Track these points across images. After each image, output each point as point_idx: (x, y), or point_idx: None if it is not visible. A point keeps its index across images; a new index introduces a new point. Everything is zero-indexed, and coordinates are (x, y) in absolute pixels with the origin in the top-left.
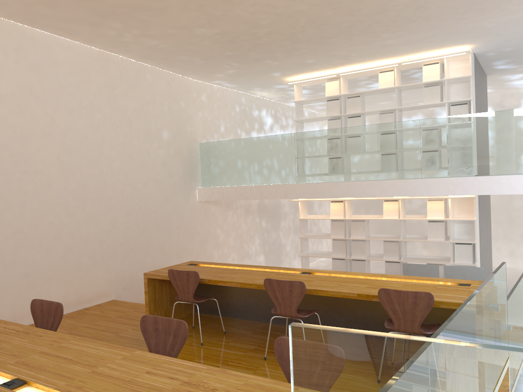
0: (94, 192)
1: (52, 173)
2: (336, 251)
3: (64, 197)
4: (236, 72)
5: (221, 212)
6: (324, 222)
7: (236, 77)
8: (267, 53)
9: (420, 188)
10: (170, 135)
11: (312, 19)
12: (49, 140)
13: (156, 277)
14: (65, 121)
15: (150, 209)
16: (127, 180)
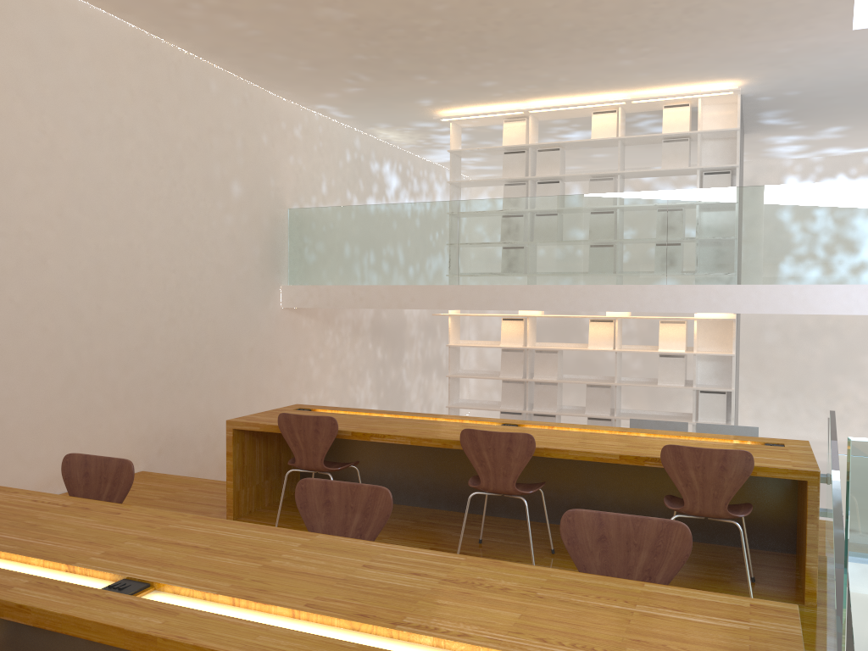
0: (117, 280)
1: (49, 240)
2: (509, 400)
3: (67, 285)
4: (361, 92)
5: (316, 330)
6: (466, 357)
7: (357, 102)
8: (425, 63)
9: (665, 300)
10: (243, 191)
11: (518, 11)
12: (46, 180)
13: (250, 428)
14: (74, 149)
15: (207, 316)
16: (172, 264)
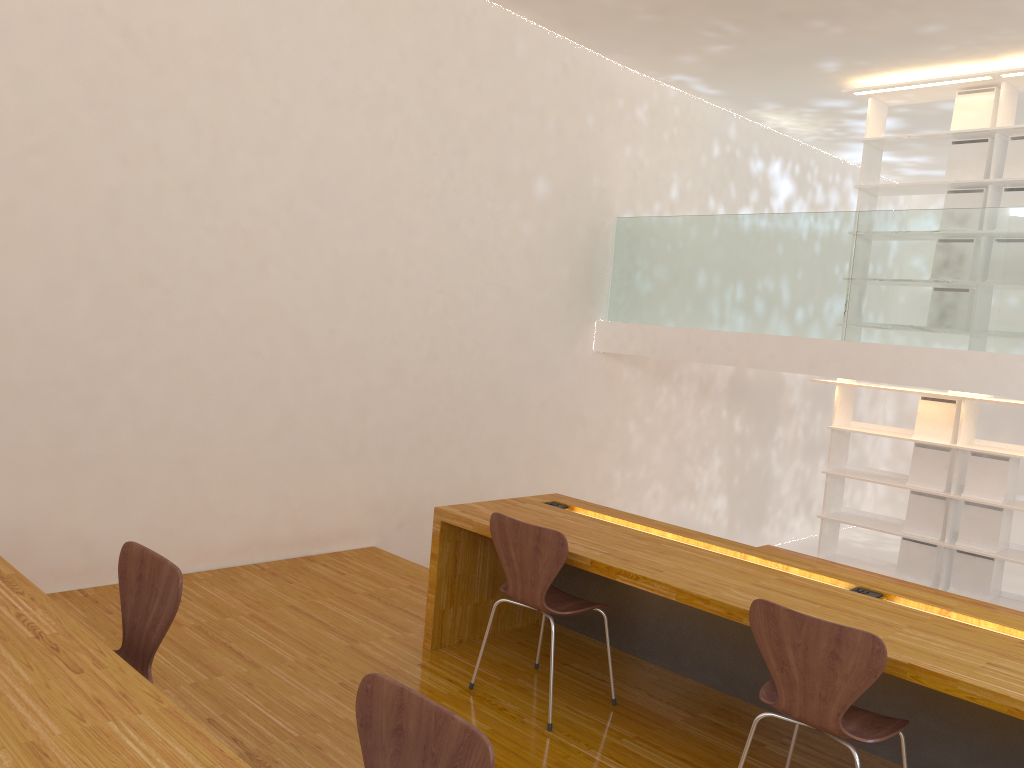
0: (361, 298)
1: (271, 241)
2: (917, 522)
3: (291, 300)
4: (729, 52)
5: (643, 385)
6: (875, 442)
7: (726, 69)
8: None
9: None
10: (551, 190)
11: None
12: (274, 163)
13: (461, 524)
14: (315, 124)
15: (483, 354)
16: (439, 281)
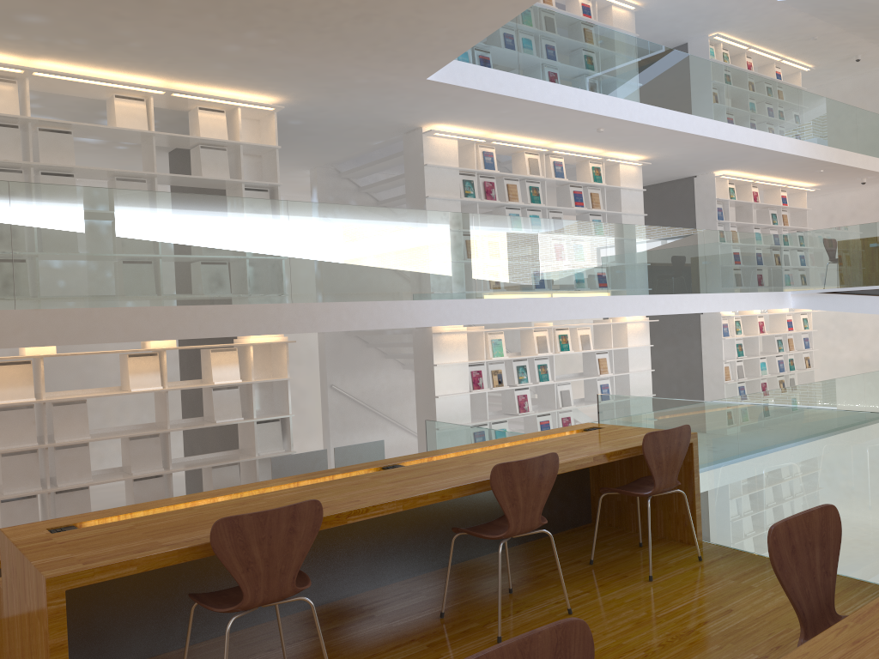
0: None
1: None
2: (16, 480)
3: None
4: None
5: None
6: None
7: None
8: None
9: (302, 319)
10: None
11: None
12: None
13: (113, 574)
14: None
15: None
16: None
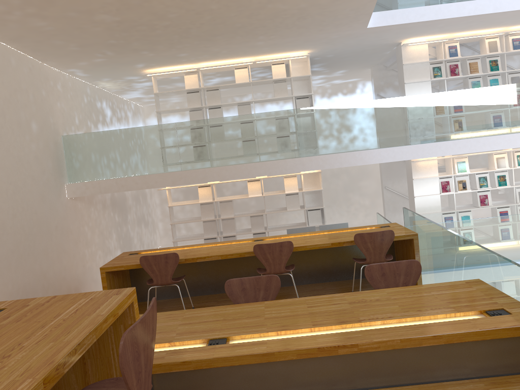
0: None
1: None
2: (208, 232)
3: None
4: (103, 61)
5: (86, 209)
6: (155, 213)
7: (97, 67)
8: (150, 44)
9: (297, 166)
10: (38, 127)
11: (214, 18)
12: None
13: (117, 269)
14: None
15: (31, 210)
16: (9, 179)
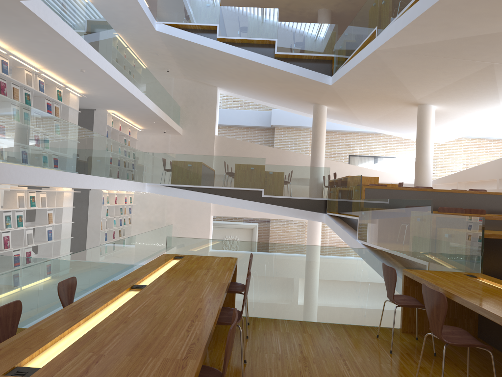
0: None
1: None
2: None
3: None
4: None
5: None
6: None
7: None
8: None
9: None
10: None
11: None
12: None
13: None
14: None
15: None
16: None
